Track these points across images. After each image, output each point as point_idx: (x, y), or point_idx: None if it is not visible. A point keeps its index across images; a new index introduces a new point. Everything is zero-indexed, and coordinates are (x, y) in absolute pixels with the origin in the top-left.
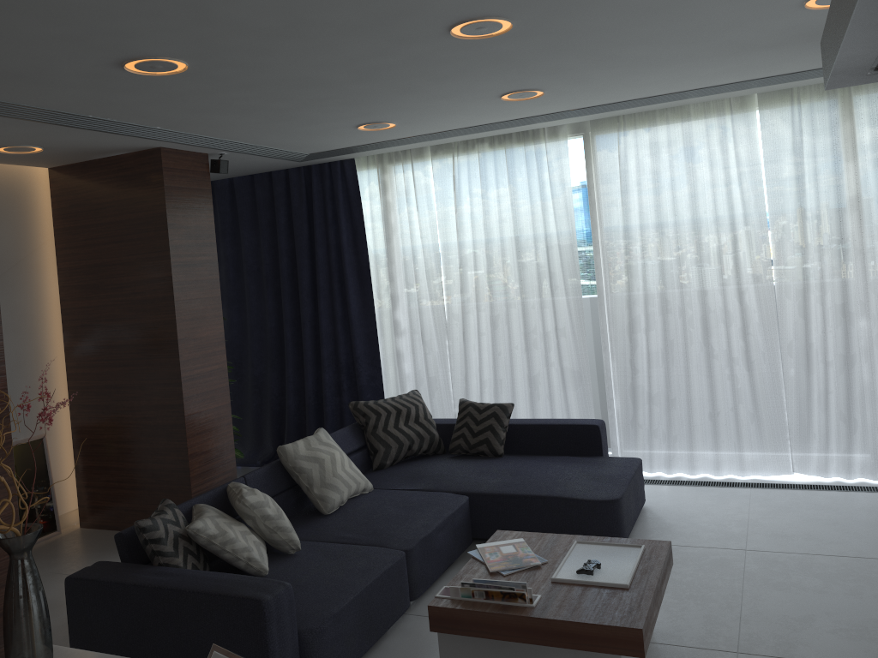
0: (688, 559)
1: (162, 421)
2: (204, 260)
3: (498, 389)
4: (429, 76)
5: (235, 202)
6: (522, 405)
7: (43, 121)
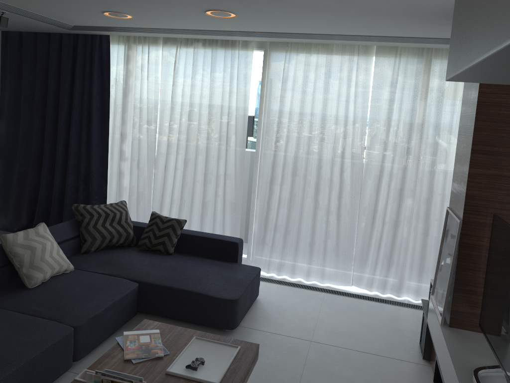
0: (273, 345)
1: None
2: None
3: (182, 206)
4: None
5: (22, 49)
6: (196, 219)
7: None
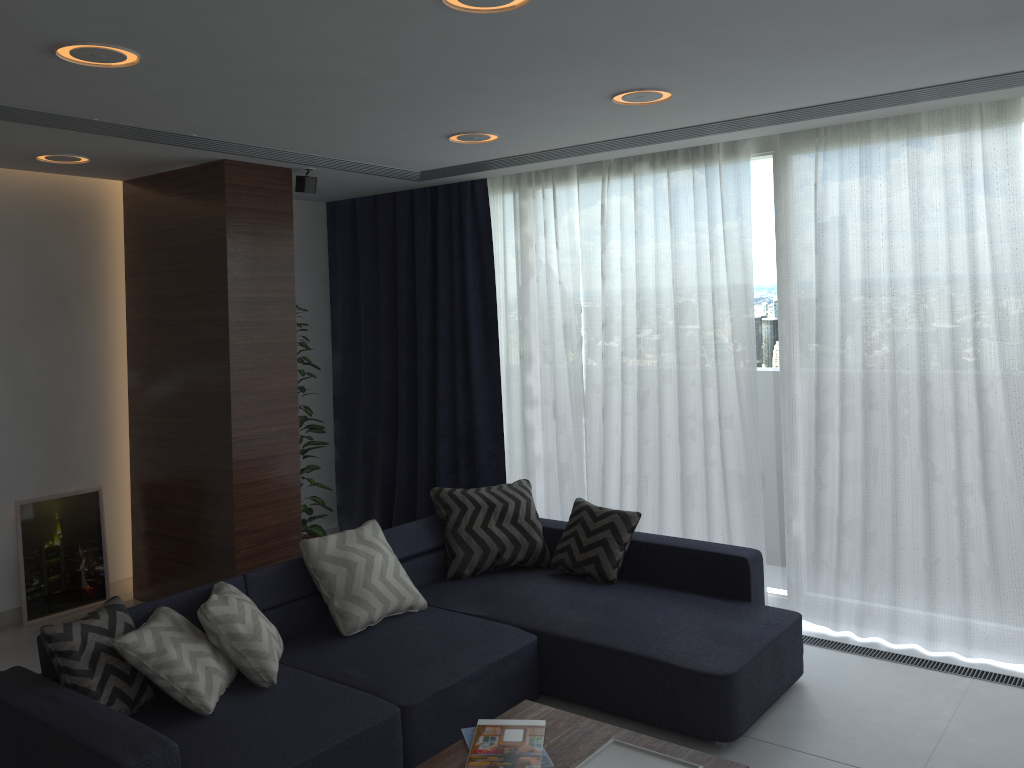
0: None
1: (212, 488)
2: (276, 297)
3: (642, 488)
4: (481, 69)
5: (357, 228)
6: (672, 513)
7: (48, 125)
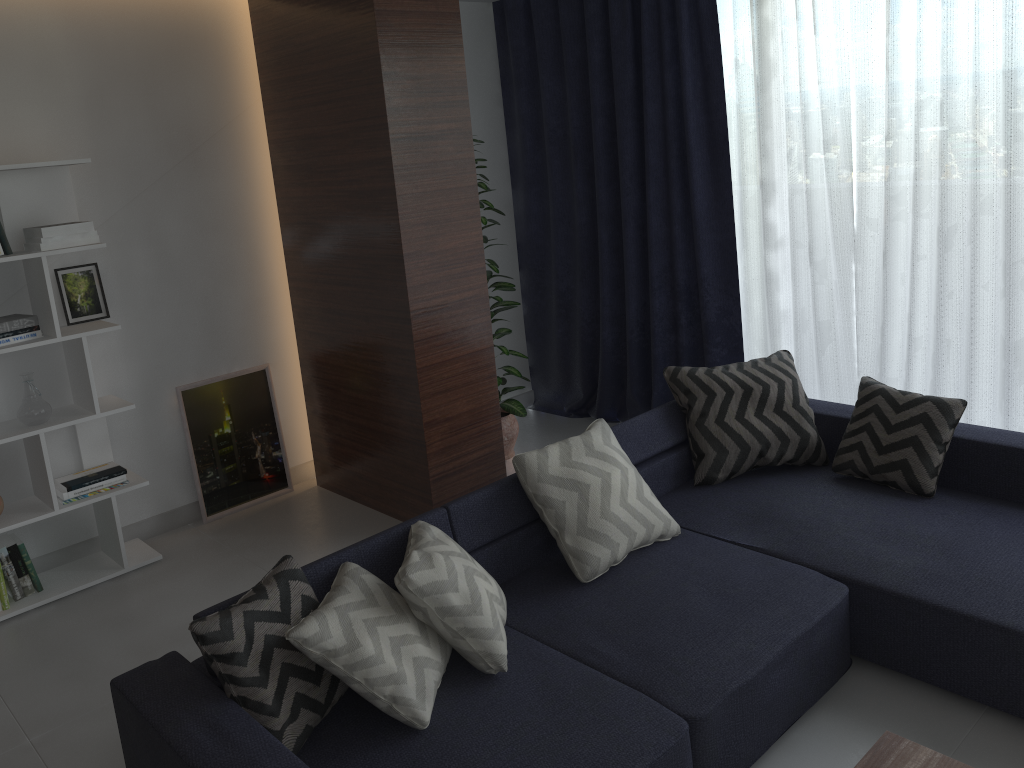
0: None
1: (391, 370)
2: (448, 129)
3: (942, 356)
4: None
5: (533, 32)
6: (986, 389)
7: None
